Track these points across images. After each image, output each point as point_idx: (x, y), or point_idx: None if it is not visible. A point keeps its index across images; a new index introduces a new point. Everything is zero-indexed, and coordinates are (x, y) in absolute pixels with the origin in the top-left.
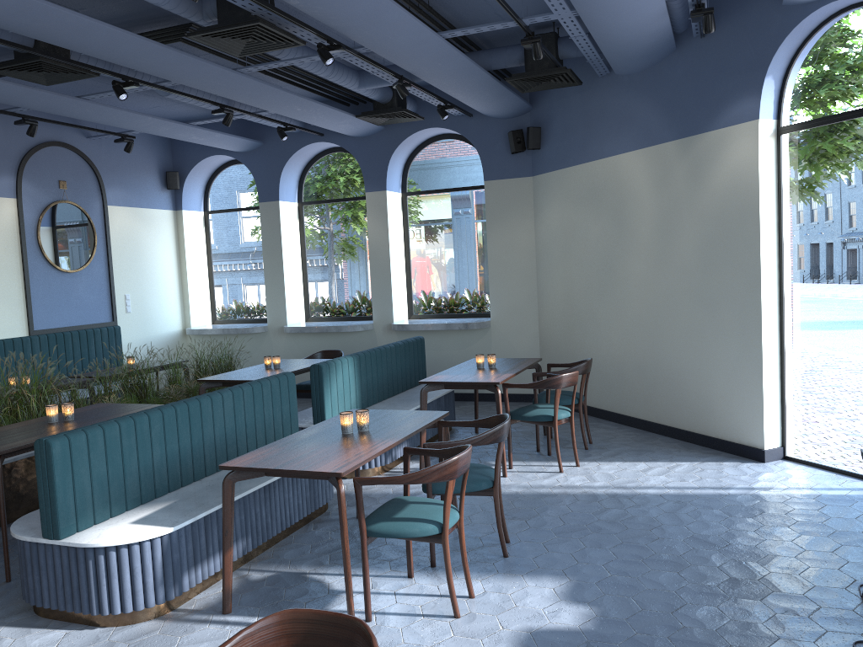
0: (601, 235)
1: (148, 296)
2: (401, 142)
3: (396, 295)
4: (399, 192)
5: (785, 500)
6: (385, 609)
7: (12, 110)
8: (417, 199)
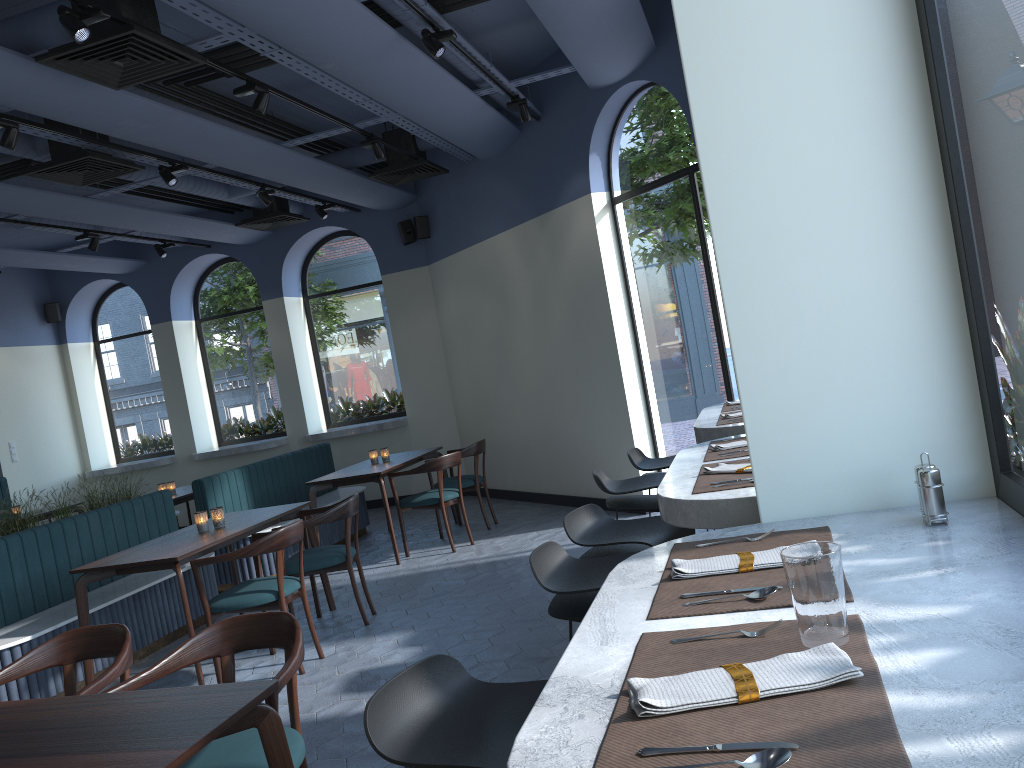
0: (492, 317)
1: (37, 442)
2: (292, 245)
3: (309, 404)
4: (300, 296)
5: None
6: (240, 679)
7: None
8: (320, 301)
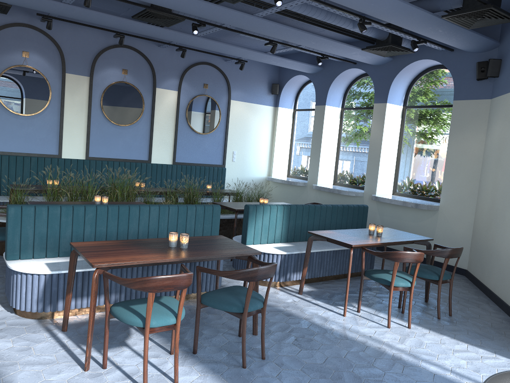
0: None
1: (248, 154)
2: (401, 69)
3: (382, 176)
4: (401, 105)
5: None
6: (124, 366)
7: (172, 43)
8: (412, 111)
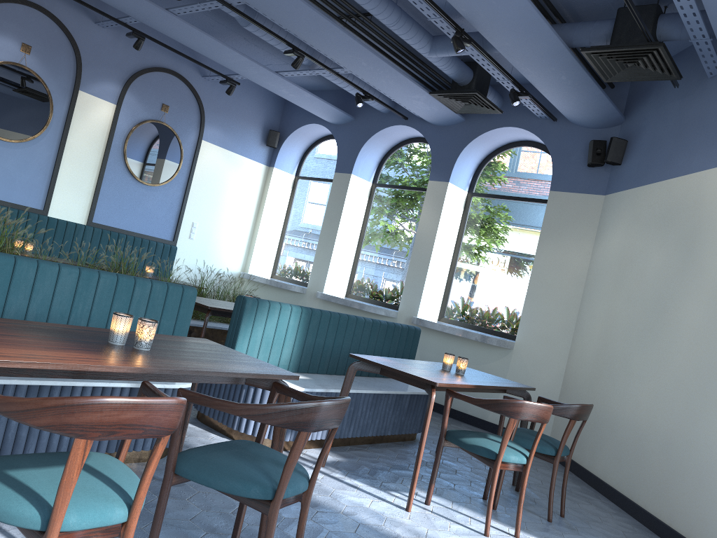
0: (661, 267)
1: (216, 232)
2: (476, 137)
3: (429, 290)
4: (465, 190)
5: None
6: None
7: (123, 20)
8: (481, 201)
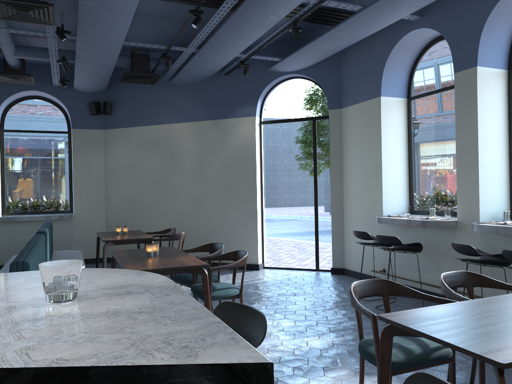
0: (158, 165)
1: None
2: (10, 96)
3: None
4: None
5: (288, 279)
6: None
7: None
8: (12, 135)
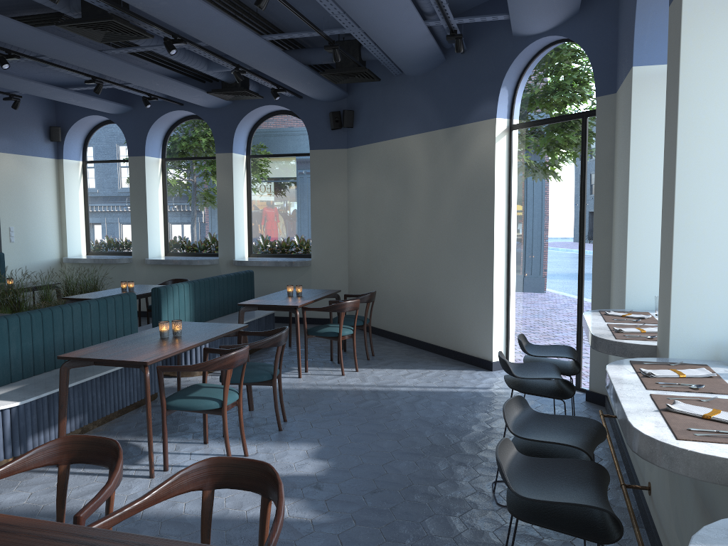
0: (392, 197)
1: (30, 229)
2: (246, 115)
3: (238, 237)
4: (244, 154)
5: (493, 396)
6: (180, 463)
7: None
8: (259, 161)
